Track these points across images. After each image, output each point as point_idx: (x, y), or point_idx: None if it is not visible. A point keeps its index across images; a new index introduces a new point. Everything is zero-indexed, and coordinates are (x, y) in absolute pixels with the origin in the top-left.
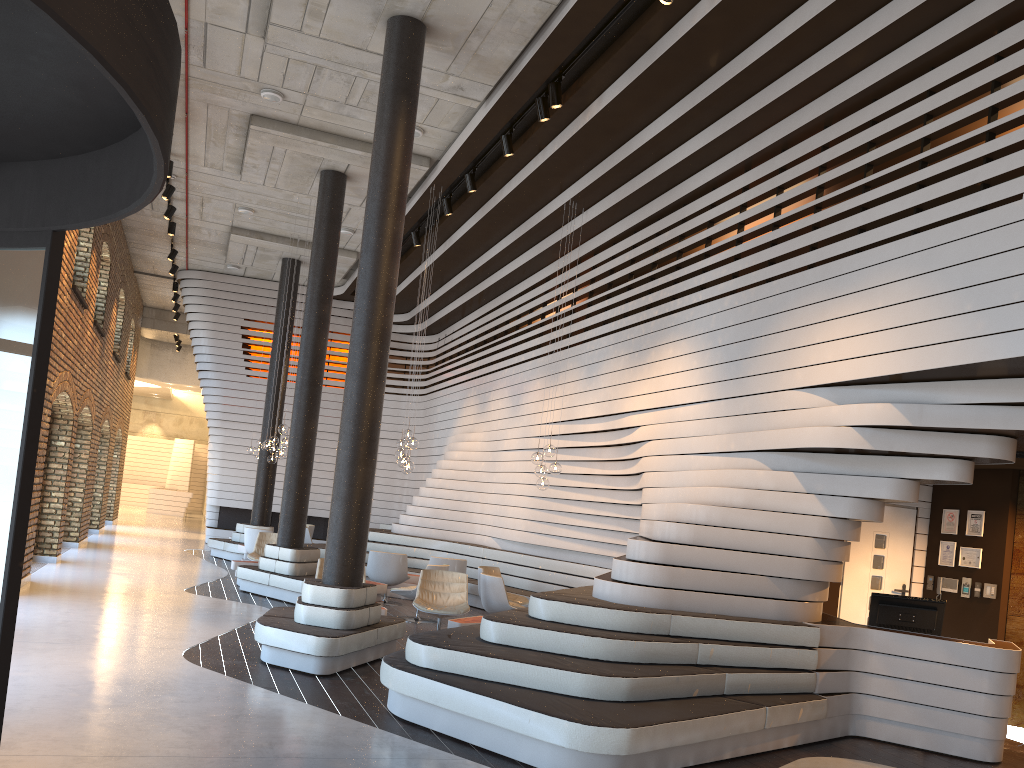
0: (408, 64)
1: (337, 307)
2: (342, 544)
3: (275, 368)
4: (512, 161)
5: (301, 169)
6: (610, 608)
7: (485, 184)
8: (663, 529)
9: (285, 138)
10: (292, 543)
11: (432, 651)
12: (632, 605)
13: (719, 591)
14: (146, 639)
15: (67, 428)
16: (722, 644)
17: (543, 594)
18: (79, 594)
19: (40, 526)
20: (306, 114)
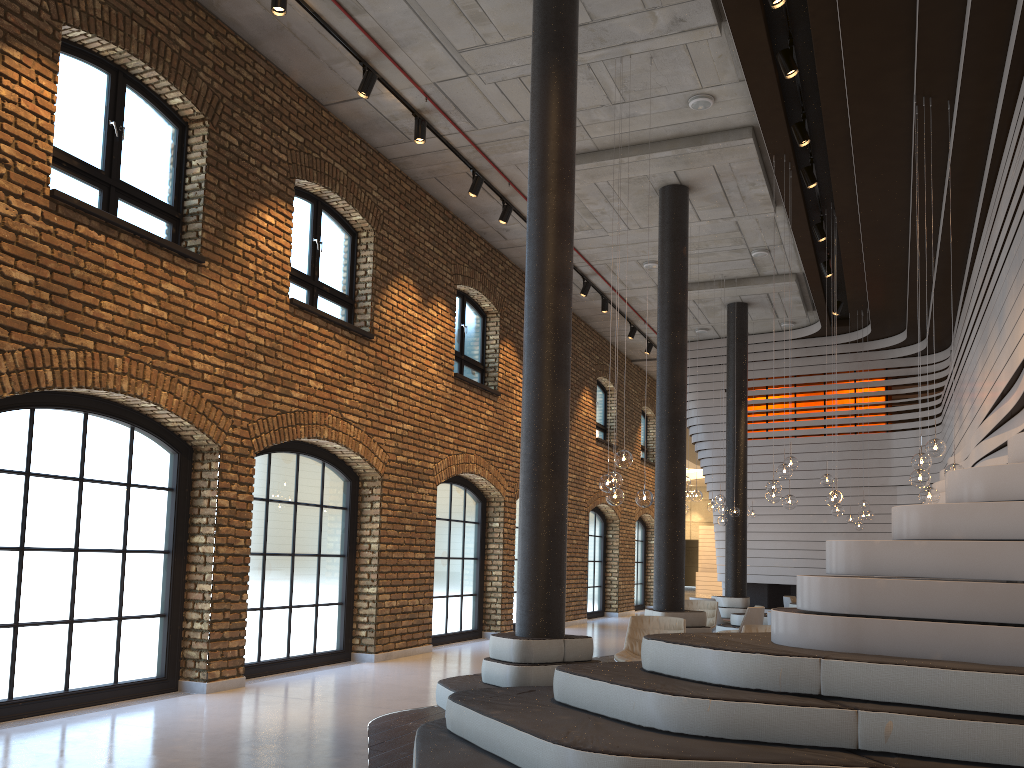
0: (549, 16)
1: (824, 345)
2: (524, 586)
3: (730, 423)
4: (826, 83)
5: (641, 197)
6: (714, 648)
7: (828, 129)
8: (893, 520)
9: (594, 169)
10: (665, 605)
11: (450, 707)
12: (795, 647)
13: (961, 618)
14: (390, 699)
15: (499, 509)
16: (915, 714)
17: (677, 634)
18: (444, 662)
19: (485, 604)
20: (594, 134)
